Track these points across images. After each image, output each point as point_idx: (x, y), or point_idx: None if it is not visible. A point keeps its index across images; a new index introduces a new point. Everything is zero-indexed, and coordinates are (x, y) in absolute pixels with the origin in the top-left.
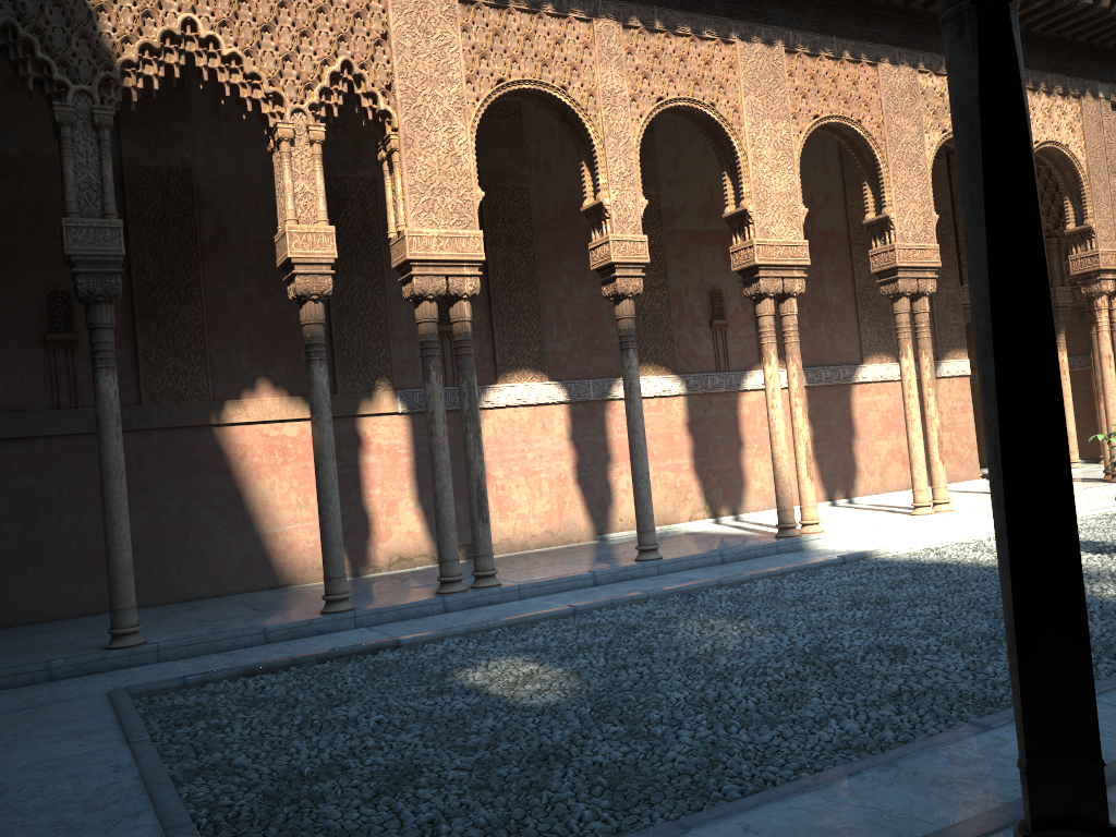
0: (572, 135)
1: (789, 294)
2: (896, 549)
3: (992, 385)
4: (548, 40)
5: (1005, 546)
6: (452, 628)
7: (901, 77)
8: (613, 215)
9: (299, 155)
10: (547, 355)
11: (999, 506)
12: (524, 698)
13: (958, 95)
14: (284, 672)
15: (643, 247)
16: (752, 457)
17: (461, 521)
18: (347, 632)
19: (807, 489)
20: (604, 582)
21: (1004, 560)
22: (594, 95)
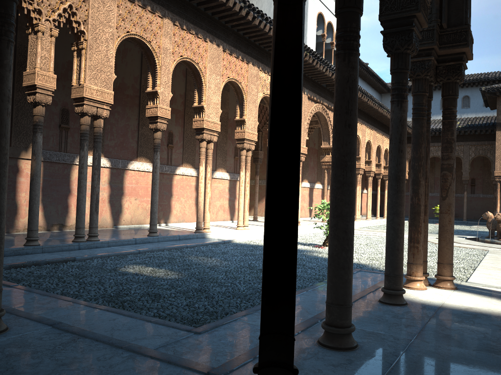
0: (147, 61)
1: (212, 141)
2: (239, 240)
3: (393, 186)
4: (147, 21)
5: (391, 223)
6: (95, 254)
7: (254, 70)
8: (160, 97)
9: (45, 40)
10: (104, 146)
11: (391, 214)
12: (163, 276)
13: (395, 119)
14: (31, 267)
15: (169, 112)
16: (175, 201)
17: (59, 213)
18: (40, 254)
19: (207, 215)
20: (139, 243)
21: (390, 226)
22: (160, 48)
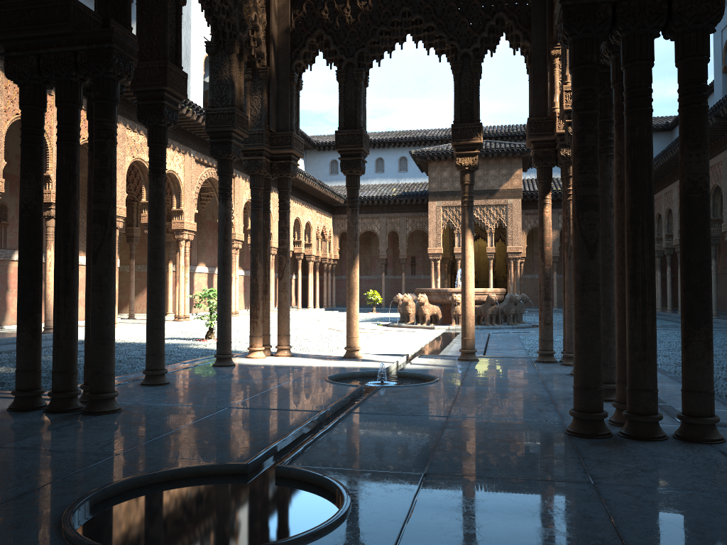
0: None
1: None
2: None
3: (221, 269)
4: None
5: (220, 300)
6: None
7: (120, 129)
8: None
9: None
10: None
11: (219, 292)
12: (4, 372)
13: (221, 213)
14: None
15: (2, 185)
16: (13, 296)
17: None
18: None
19: None
20: None
21: (219, 303)
22: None
